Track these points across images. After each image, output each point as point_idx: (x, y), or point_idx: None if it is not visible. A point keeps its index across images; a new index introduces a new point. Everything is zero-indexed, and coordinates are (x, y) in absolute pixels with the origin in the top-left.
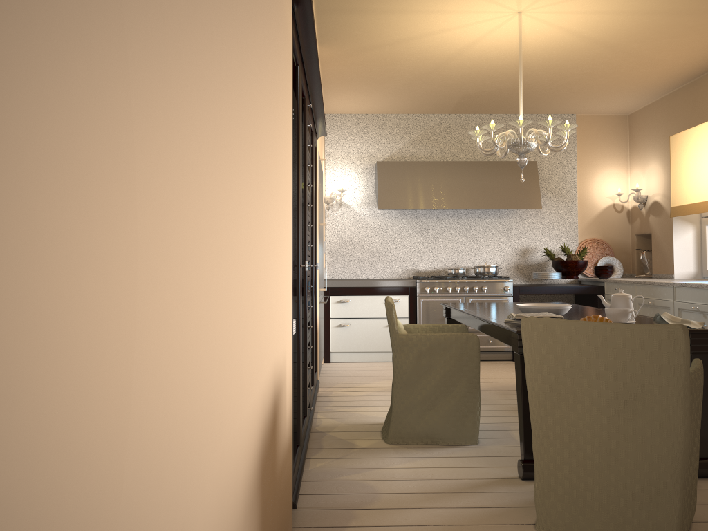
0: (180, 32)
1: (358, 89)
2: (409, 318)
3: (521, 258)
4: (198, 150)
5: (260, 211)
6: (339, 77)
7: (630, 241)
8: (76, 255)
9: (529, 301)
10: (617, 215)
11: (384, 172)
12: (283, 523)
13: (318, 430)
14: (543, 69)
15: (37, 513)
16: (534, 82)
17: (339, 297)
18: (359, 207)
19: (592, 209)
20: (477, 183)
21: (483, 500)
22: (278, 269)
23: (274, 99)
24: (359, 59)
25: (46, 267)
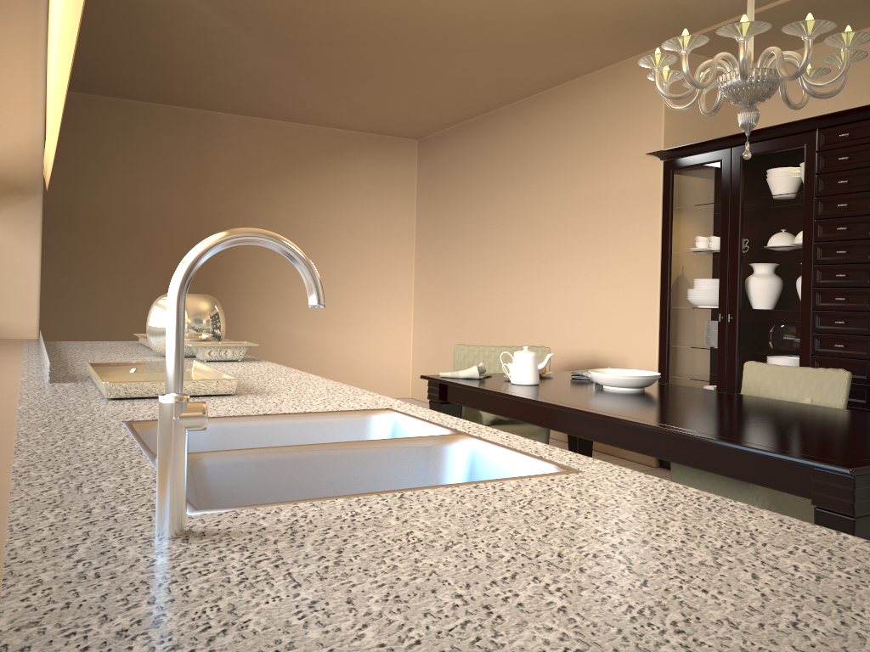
0: (515, 277)
1: None
2: None
3: None
4: (521, 291)
5: (568, 294)
6: None
7: None
8: (497, 307)
9: None
10: None
11: None
12: None
13: None
14: None
15: (493, 325)
16: None
17: None
18: None
19: None
20: None
21: None
22: (603, 314)
23: (596, 247)
24: None
25: (494, 308)
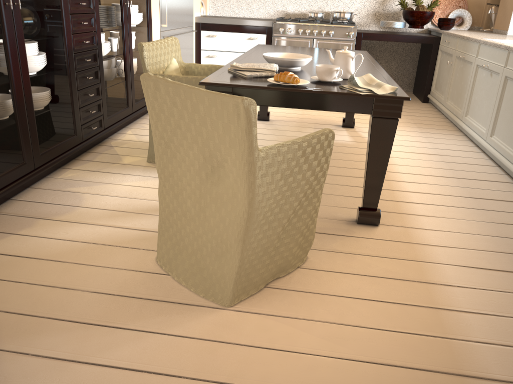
0: None
1: None
2: None
3: (380, 7)
4: None
5: None
6: None
7: None
8: None
9: (381, 46)
10: None
11: None
12: None
13: (111, 144)
14: None
15: None
16: None
17: (208, 32)
18: None
19: None
20: None
21: (151, 224)
22: None
23: None
24: None
25: None
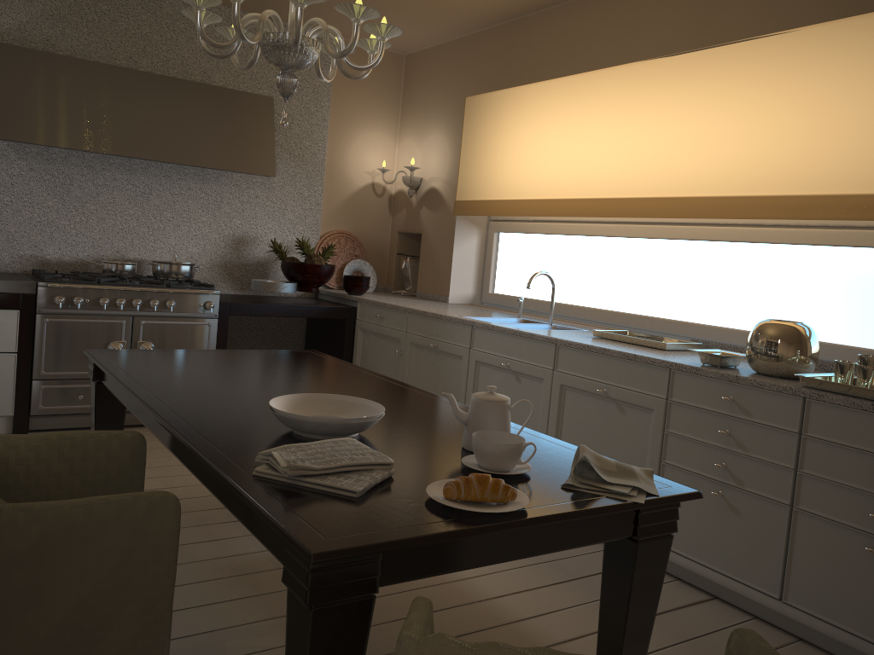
0: None
1: None
2: (18, 353)
3: (233, 252)
4: None
5: None
6: None
7: (388, 240)
8: None
9: (240, 320)
10: (377, 200)
11: None
12: None
13: None
14: None
15: None
16: None
17: None
18: None
19: (344, 187)
20: (171, 116)
21: None
22: None
23: None
24: None
25: None
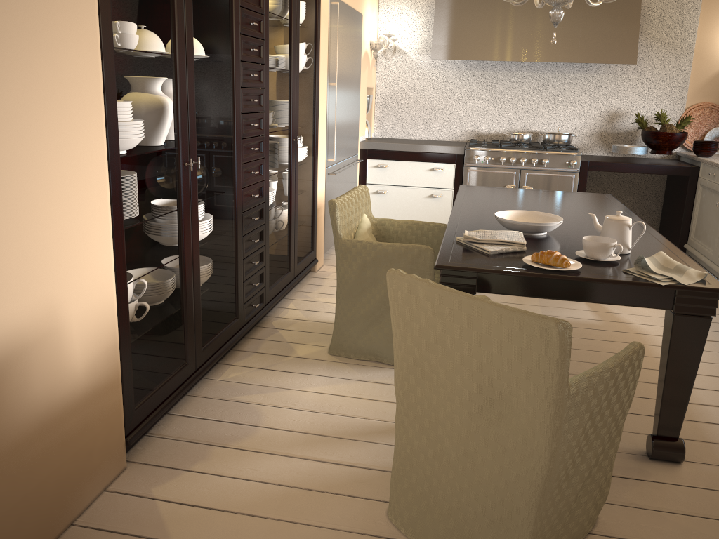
0: None
1: None
2: (454, 190)
3: (607, 124)
4: None
5: None
6: None
7: None
8: None
9: (610, 176)
10: None
11: (442, 13)
12: (50, 485)
13: (273, 325)
14: None
15: None
16: None
17: (377, 161)
18: (416, 54)
19: (712, 65)
20: (557, 29)
21: (364, 456)
22: None
23: None
24: None
25: None
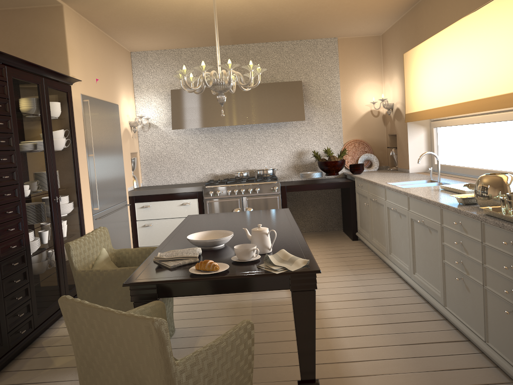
0: None
1: (137, 32)
2: None
3: (298, 160)
4: None
5: None
6: (111, 24)
7: (385, 140)
8: None
9: (306, 193)
10: (375, 119)
11: (176, 98)
12: None
13: (42, 344)
14: (278, 6)
15: None
16: (280, 17)
17: (142, 203)
18: (164, 126)
19: (354, 116)
20: (252, 102)
21: None
22: None
23: None
24: (112, 10)
25: None
